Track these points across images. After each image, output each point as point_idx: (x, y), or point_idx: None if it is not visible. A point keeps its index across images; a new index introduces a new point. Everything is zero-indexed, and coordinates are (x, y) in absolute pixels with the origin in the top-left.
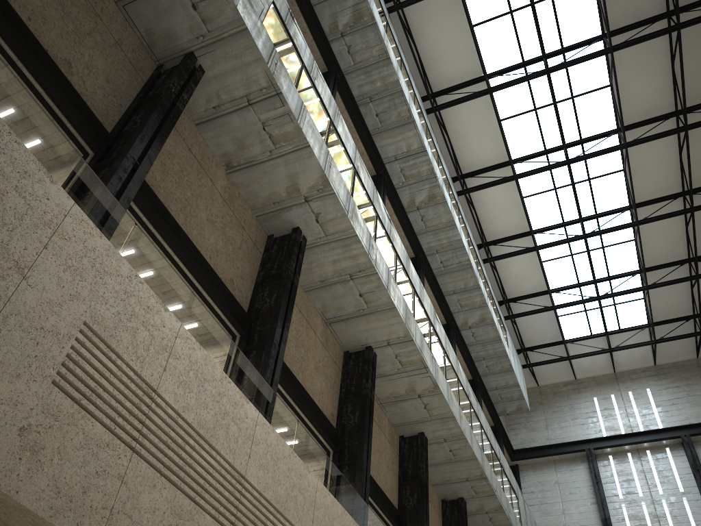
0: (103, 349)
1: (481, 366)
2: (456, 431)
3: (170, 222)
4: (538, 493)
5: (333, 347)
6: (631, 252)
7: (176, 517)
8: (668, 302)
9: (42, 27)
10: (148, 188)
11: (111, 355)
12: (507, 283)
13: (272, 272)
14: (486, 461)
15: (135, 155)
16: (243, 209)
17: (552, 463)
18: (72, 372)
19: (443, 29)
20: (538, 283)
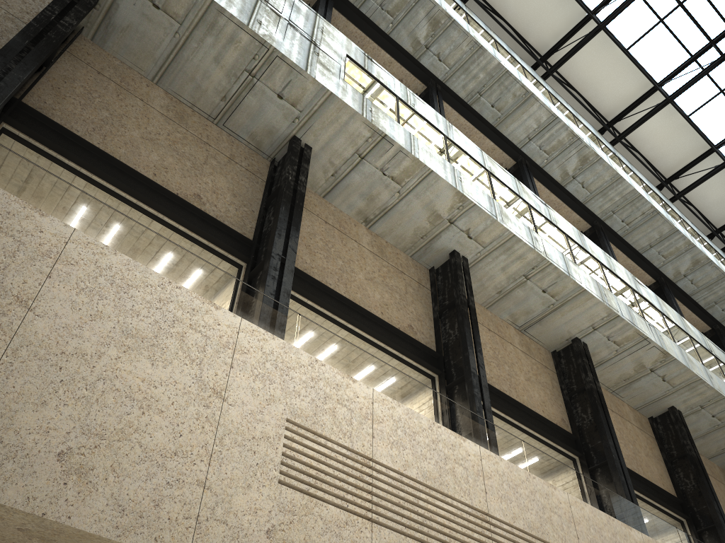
0: (311, 437)
1: (716, 312)
2: (710, 394)
3: (333, 295)
4: None
5: (538, 352)
6: None
7: None
8: None
9: (167, 176)
10: (302, 273)
11: (320, 440)
12: (709, 212)
13: (445, 303)
14: None
15: (279, 251)
16: (395, 254)
17: None
18: (293, 467)
19: None
20: None
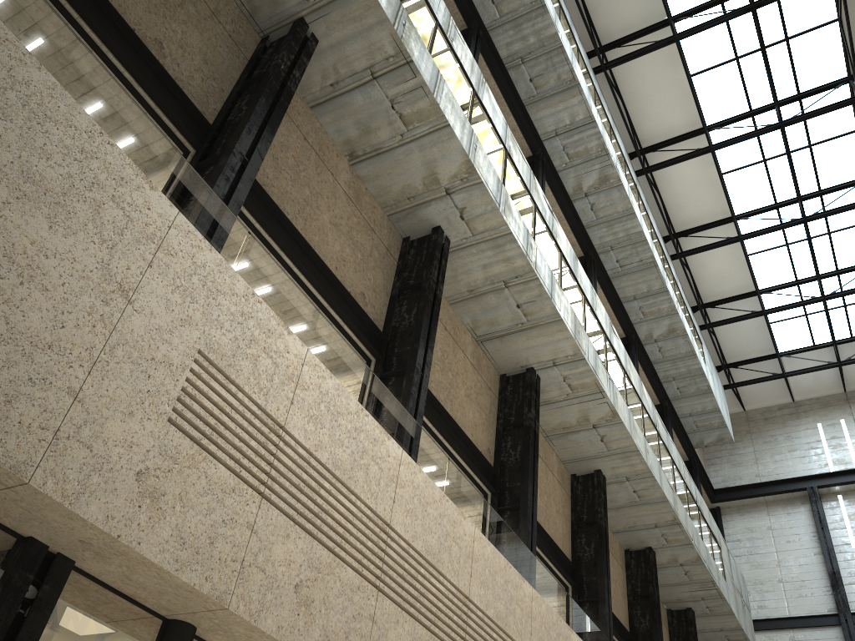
0: (222, 381)
1: (671, 388)
2: (641, 468)
3: (288, 227)
4: (746, 541)
5: (487, 370)
6: None
7: (315, 570)
8: None
9: (127, 2)
10: (259, 188)
11: (231, 387)
12: (703, 283)
13: (409, 282)
14: (679, 504)
15: (243, 149)
16: (372, 207)
17: (763, 505)
18: (189, 409)
19: None
20: (743, 282)
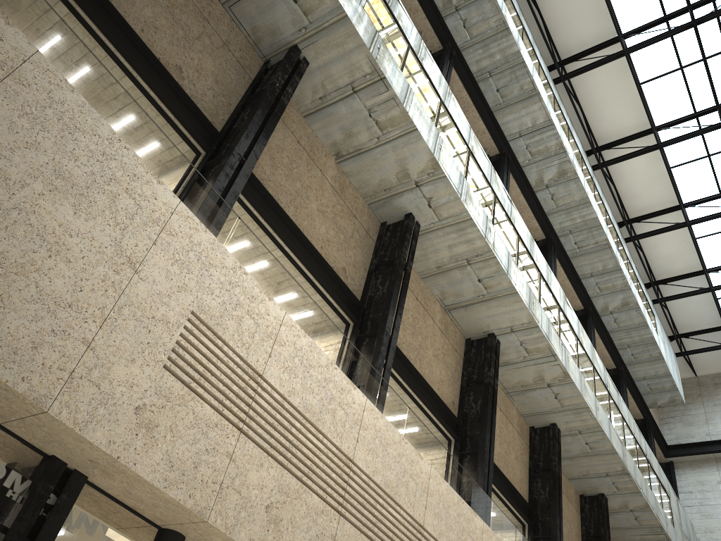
0: (210, 336)
1: (626, 354)
2: (591, 423)
3: (280, 214)
4: (697, 493)
5: (454, 334)
6: None
7: (284, 495)
8: None
9: (154, 37)
10: (257, 182)
11: (218, 342)
12: (655, 263)
13: (384, 259)
14: (628, 456)
15: (241, 151)
16: (354, 197)
17: (713, 461)
18: (182, 358)
19: None
20: (692, 262)
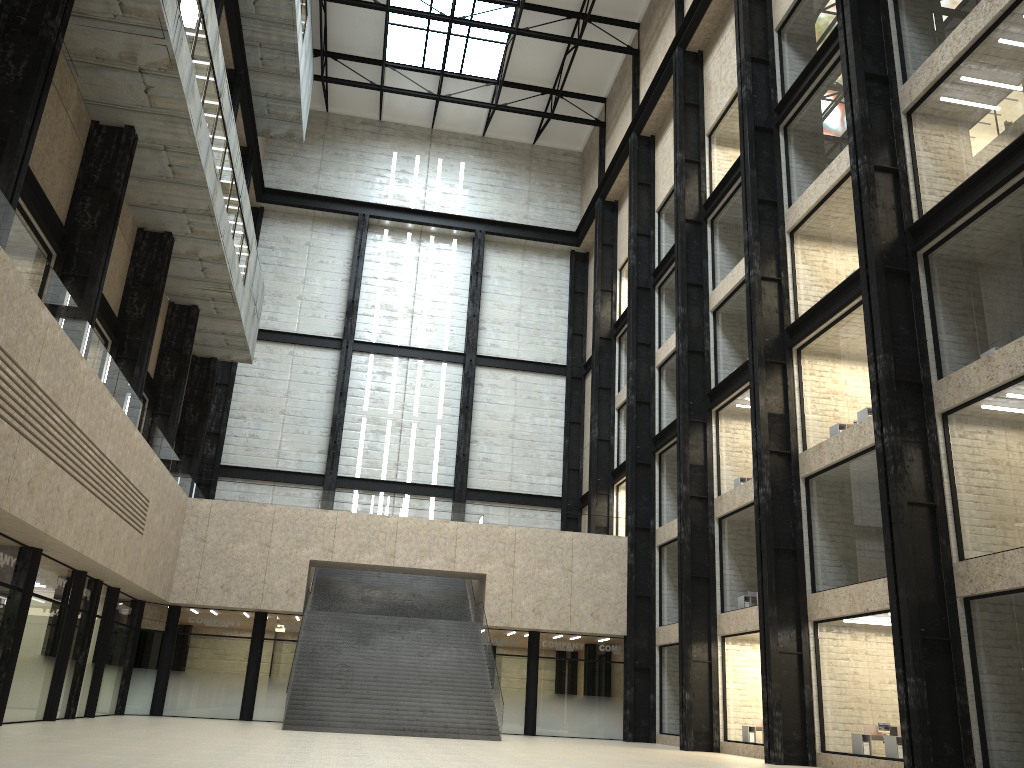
0: None
1: (254, 56)
2: (186, 142)
3: None
4: (279, 251)
5: None
6: None
7: None
8: (532, 61)
9: None
10: None
11: None
12: None
13: None
14: (220, 195)
15: None
16: None
17: (310, 219)
18: None
19: None
20: None
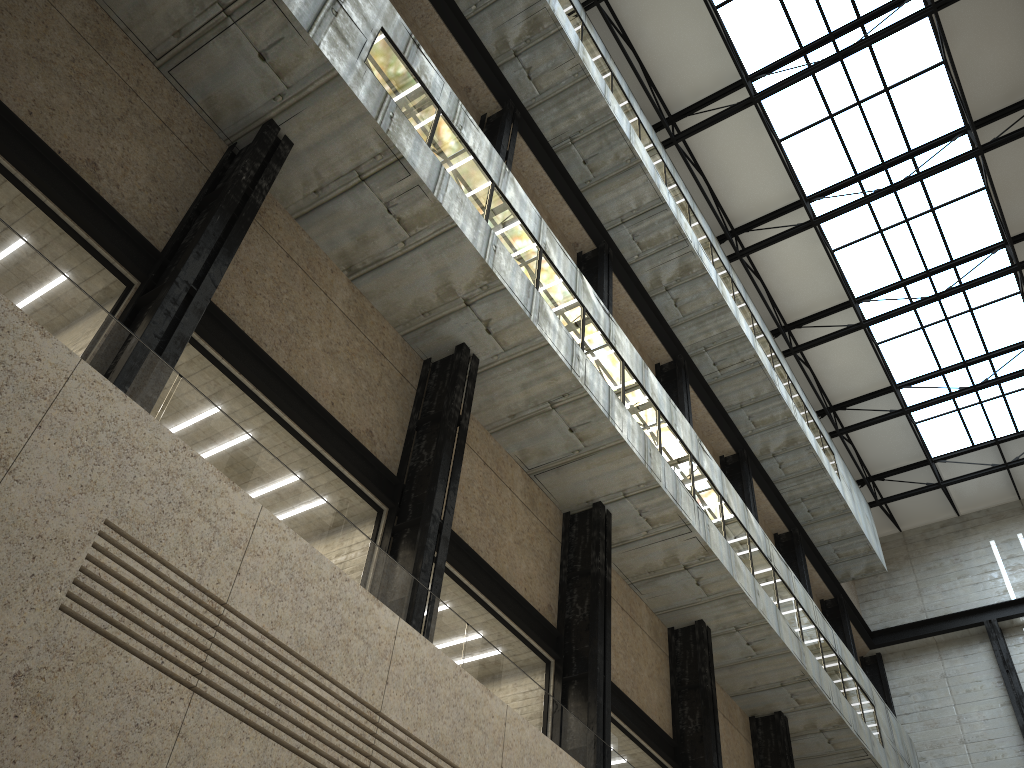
0: (138, 555)
1: (801, 511)
2: (751, 614)
3: (265, 361)
4: (916, 694)
5: (545, 509)
6: (1018, 312)
7: None
8: None
9: (50, 121)
10: (225, 318)
11: (151, 561)
12: (828, 382)
13: (430, 412)
14: (809, 655)
15: (190, 277)
16: (380, 328)
17: (933, 647)
18: (92, 592)
19: (673, 19)
20: (876, 376)
